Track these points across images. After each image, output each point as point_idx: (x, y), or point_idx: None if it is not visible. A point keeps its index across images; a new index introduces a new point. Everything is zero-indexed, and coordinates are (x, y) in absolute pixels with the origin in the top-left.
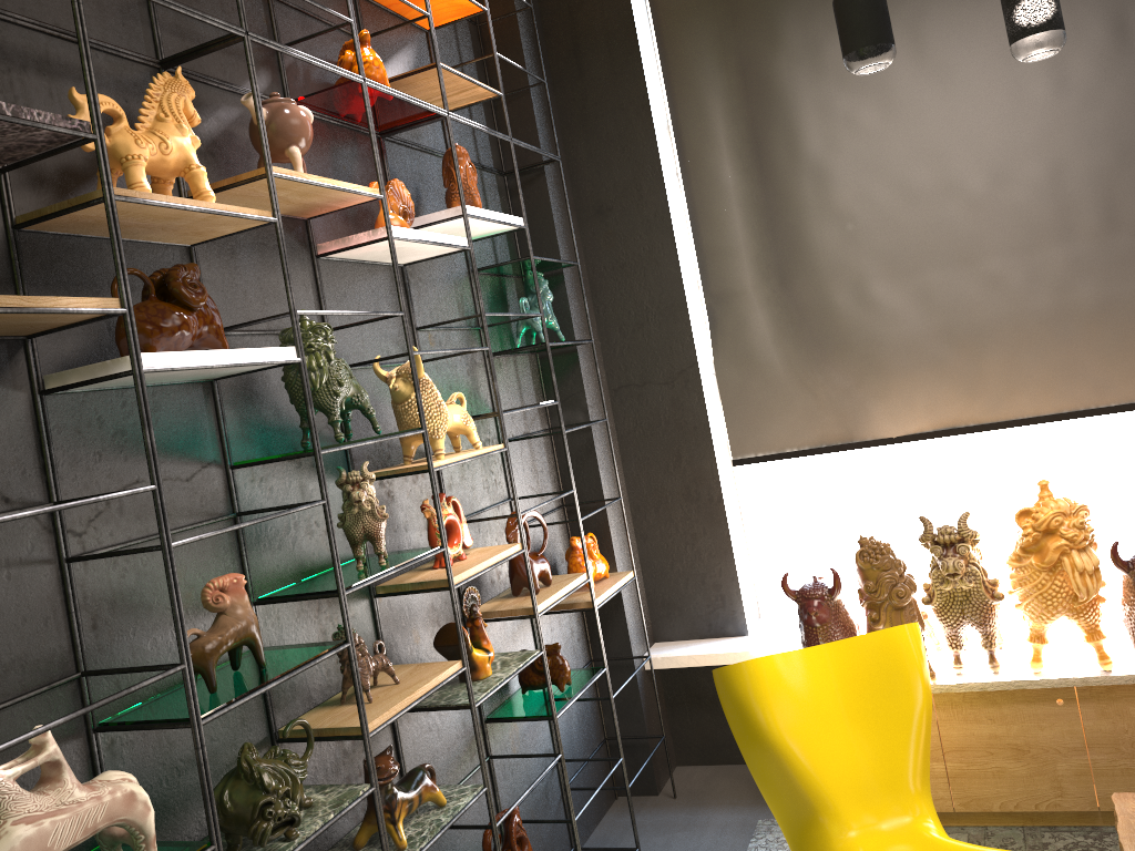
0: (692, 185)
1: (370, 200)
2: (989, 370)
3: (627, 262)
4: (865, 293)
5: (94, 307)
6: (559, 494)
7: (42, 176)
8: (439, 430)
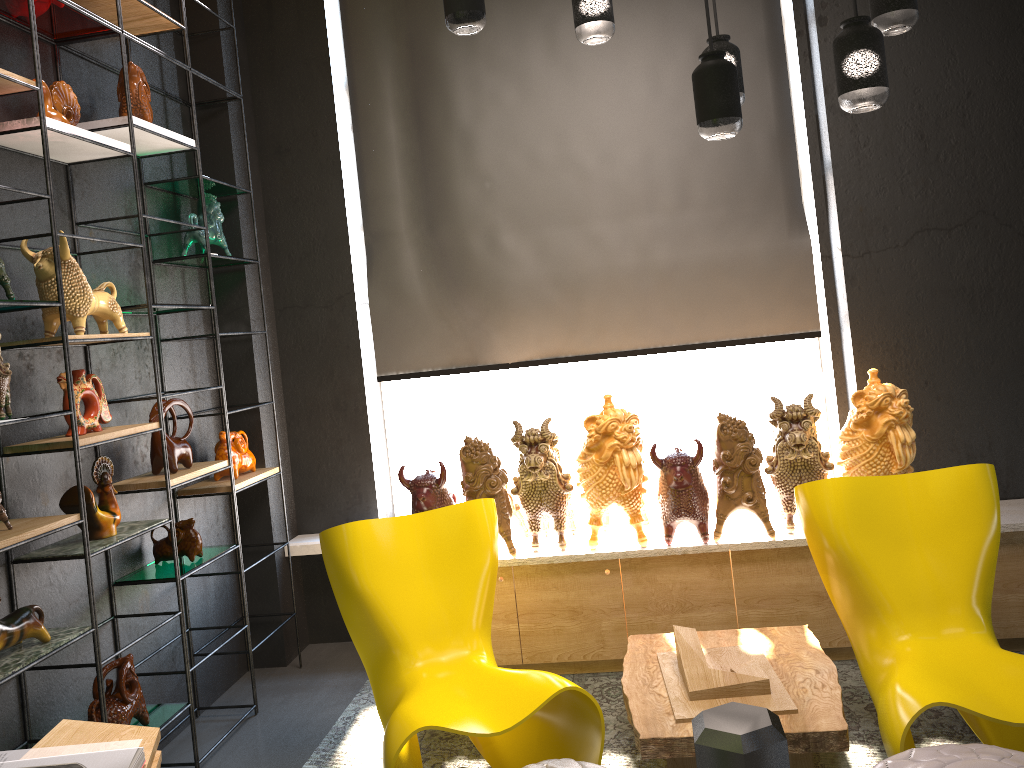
0: (361, 137)
1: (26, 90)
2: (586, 312)
3: (300, 198)
4: (495, 241)
5: None
6: (217, 397)
7: None
8: (81, 309)
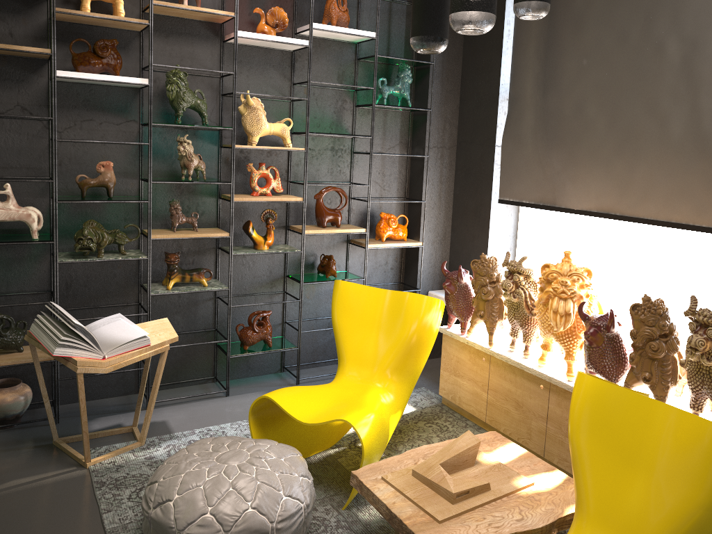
0: (517, 22)
1: (232, 17)
2: (636, 180)
3: (479, 66)
4: (581, 109)
5: (38, 51)
6: (403, 191)
7: (68, 0)
8: (255, 132)
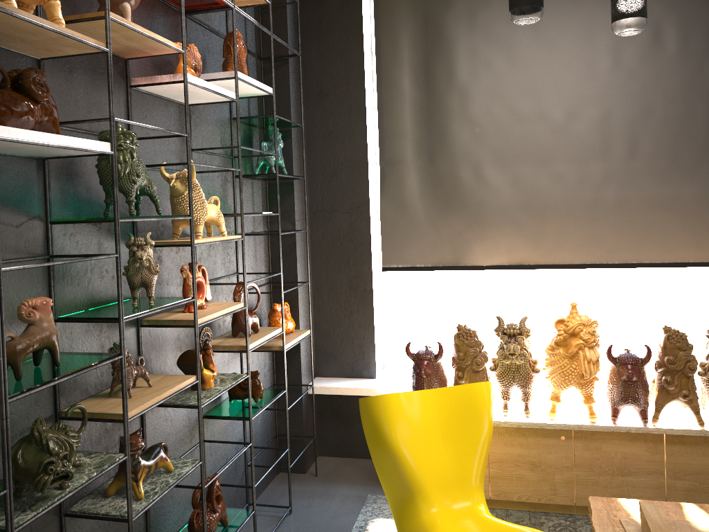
0: (382, 87)
1: (175, 52)
2: (547, 232)
3: (333, 130)
4: (480, 173)
5: None
6: (268, 275)
7: None
8: (200, 219)
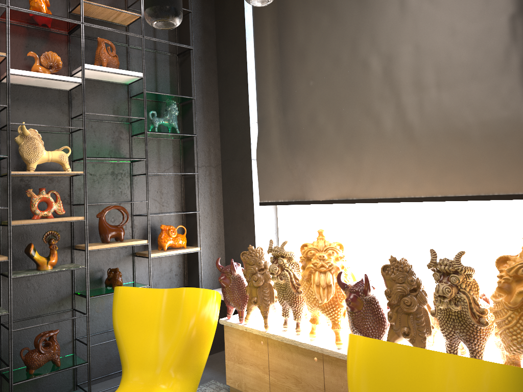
0: (256, 61)
1: (4, 57)
2: (364, 168)
3: (231, 99)
4: (314, 119)
5: None
6: (180, 206)
7: None
8: (32, 159)
